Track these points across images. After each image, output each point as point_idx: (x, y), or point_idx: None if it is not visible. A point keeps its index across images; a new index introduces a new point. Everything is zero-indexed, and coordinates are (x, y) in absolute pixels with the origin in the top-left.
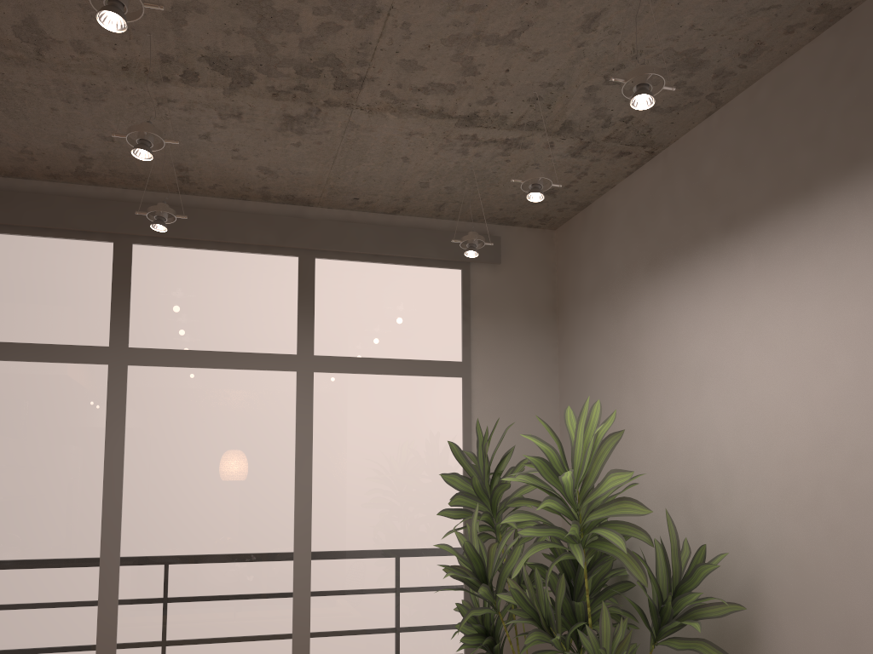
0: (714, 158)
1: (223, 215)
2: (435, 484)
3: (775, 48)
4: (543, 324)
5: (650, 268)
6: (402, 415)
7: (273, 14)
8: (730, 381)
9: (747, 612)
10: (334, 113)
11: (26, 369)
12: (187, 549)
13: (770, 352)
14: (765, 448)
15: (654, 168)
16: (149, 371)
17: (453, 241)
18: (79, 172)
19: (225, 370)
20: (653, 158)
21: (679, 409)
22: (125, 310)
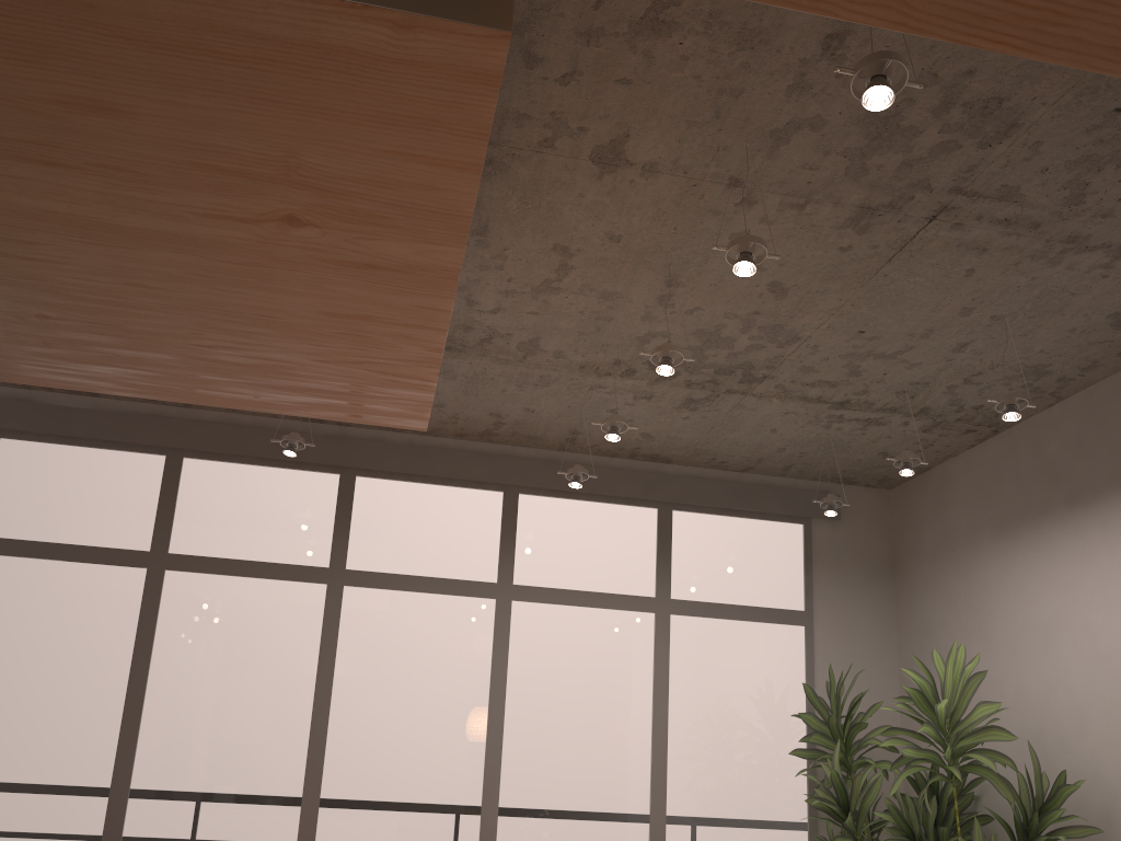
0: (1056, 442)
1: (596, 470)
2: (780, 728)
3: (1108, 364)
4: (880, 578)
5: (996, 531)
6: (750, 658)
7: (717, 338)
8: (1079, 633)
9: (1104, 838)
10: (729, 398)
11: (429, 599)
12: (557, 772)
13: (1115, 608)
14: (1114, 690)
15: (997, 443)
16: (529, 606)
17: (815, 501)
18: (485, 432)
19: (593, 608)
20: (996, 435)
21: (1029, 658)
22: (511, 551)
